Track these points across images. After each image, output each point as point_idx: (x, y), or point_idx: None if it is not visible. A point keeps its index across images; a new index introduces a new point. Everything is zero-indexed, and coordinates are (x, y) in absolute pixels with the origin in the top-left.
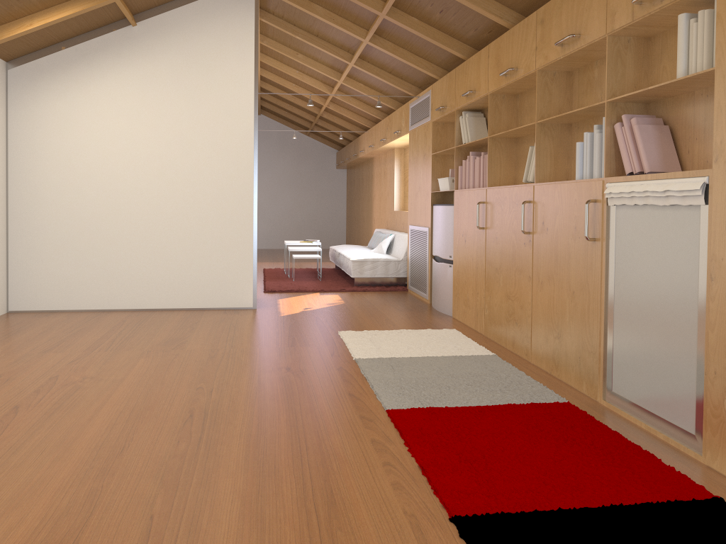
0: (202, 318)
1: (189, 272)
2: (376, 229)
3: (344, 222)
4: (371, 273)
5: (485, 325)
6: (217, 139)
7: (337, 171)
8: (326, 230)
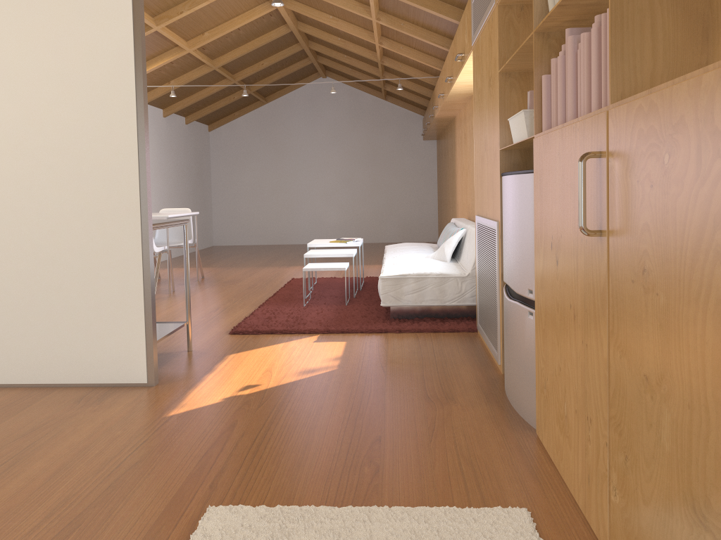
0: (8, 420)
1: (30, 317)
2: (452, 220)
3: (436, 208)
4: (414, 298)
5: (612, 533)
6: (66, 65)
7: (425, 143)
8: (412, 219)
